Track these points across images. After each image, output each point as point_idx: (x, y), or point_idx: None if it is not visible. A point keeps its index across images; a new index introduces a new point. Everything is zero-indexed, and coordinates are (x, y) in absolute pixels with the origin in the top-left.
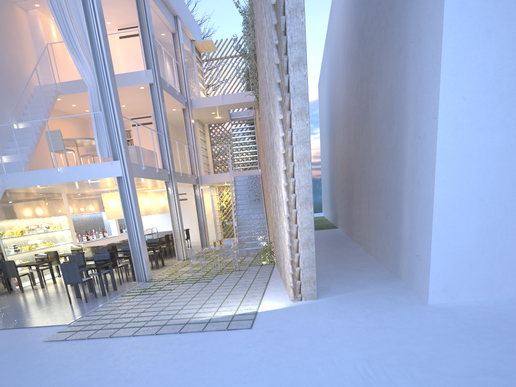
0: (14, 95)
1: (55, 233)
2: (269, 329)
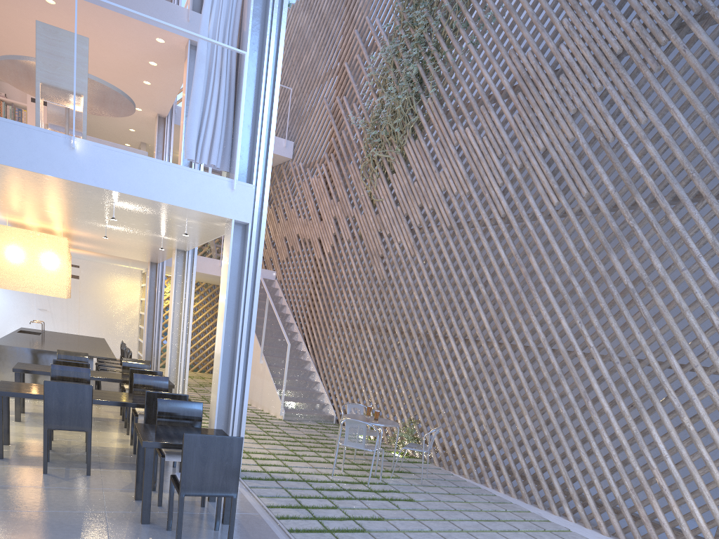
0: None
1: None
2: None
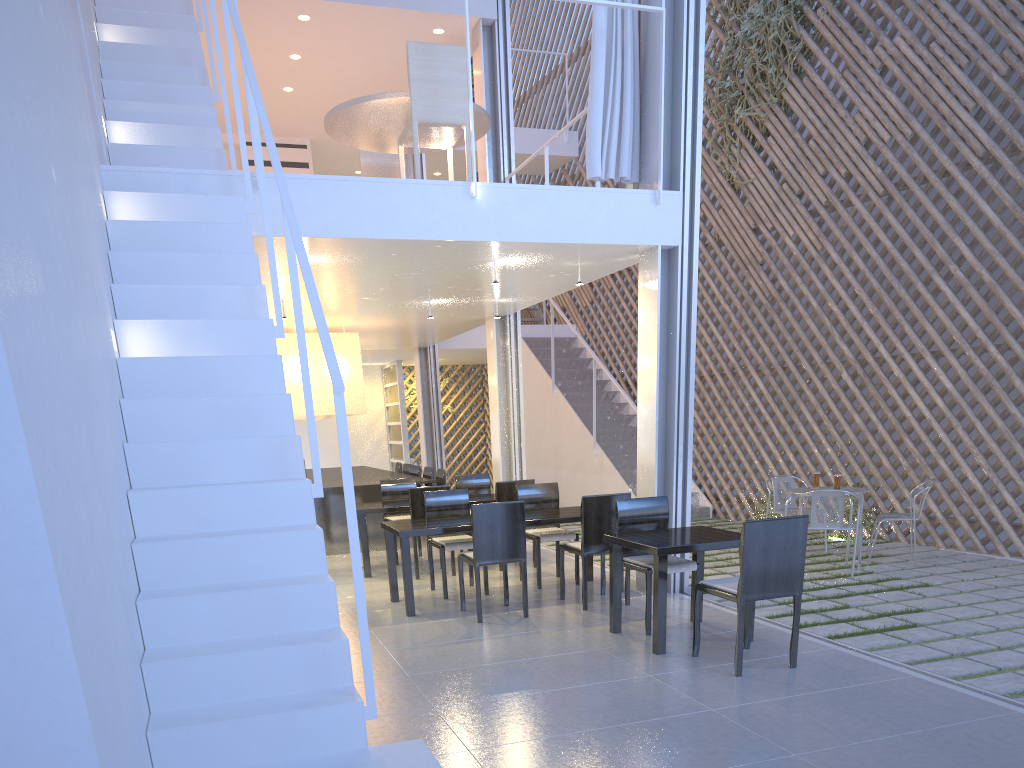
0: None
1: None
2: None
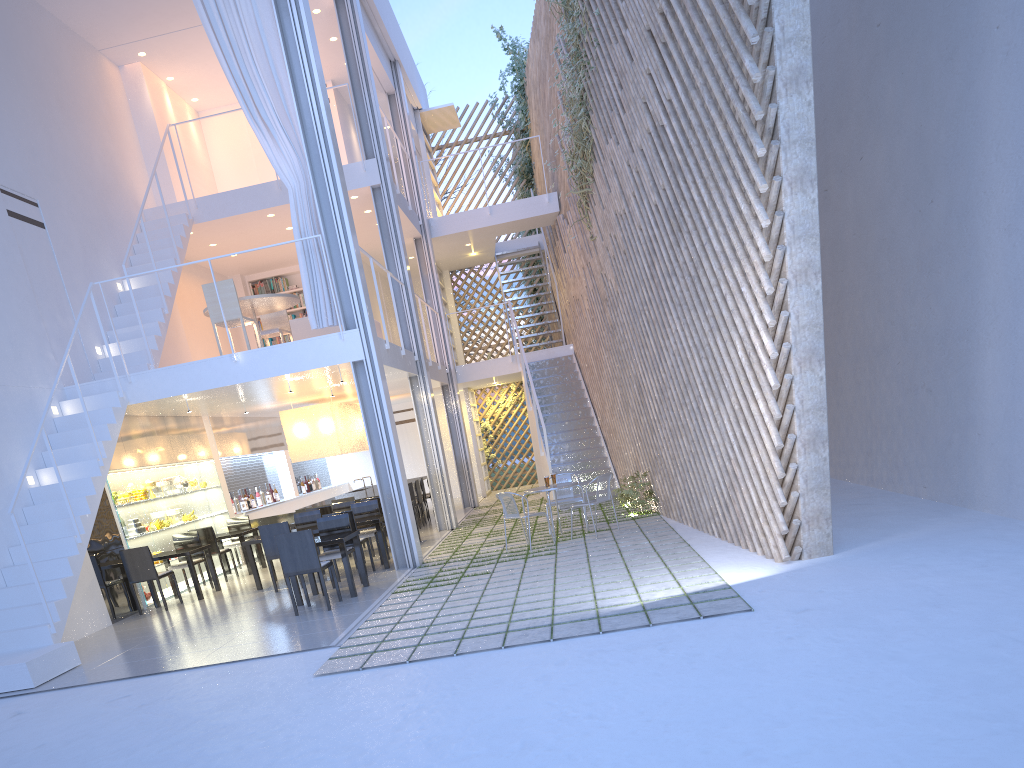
0: (114, 228)
1: (199, 494)
2: (794, 607)
